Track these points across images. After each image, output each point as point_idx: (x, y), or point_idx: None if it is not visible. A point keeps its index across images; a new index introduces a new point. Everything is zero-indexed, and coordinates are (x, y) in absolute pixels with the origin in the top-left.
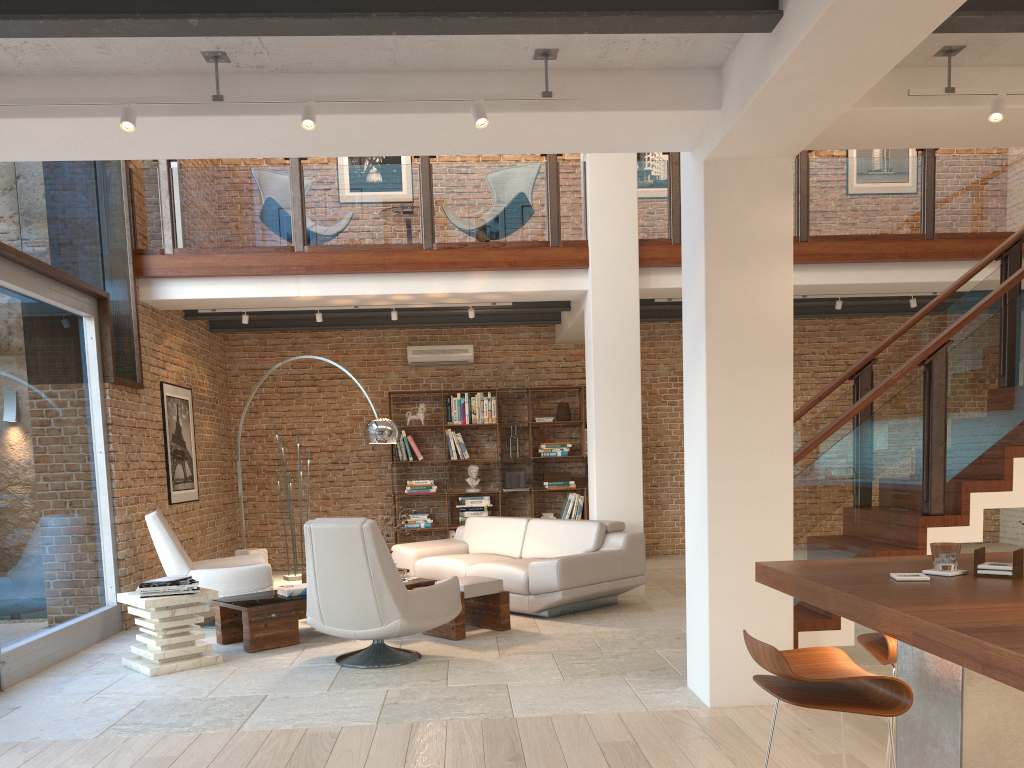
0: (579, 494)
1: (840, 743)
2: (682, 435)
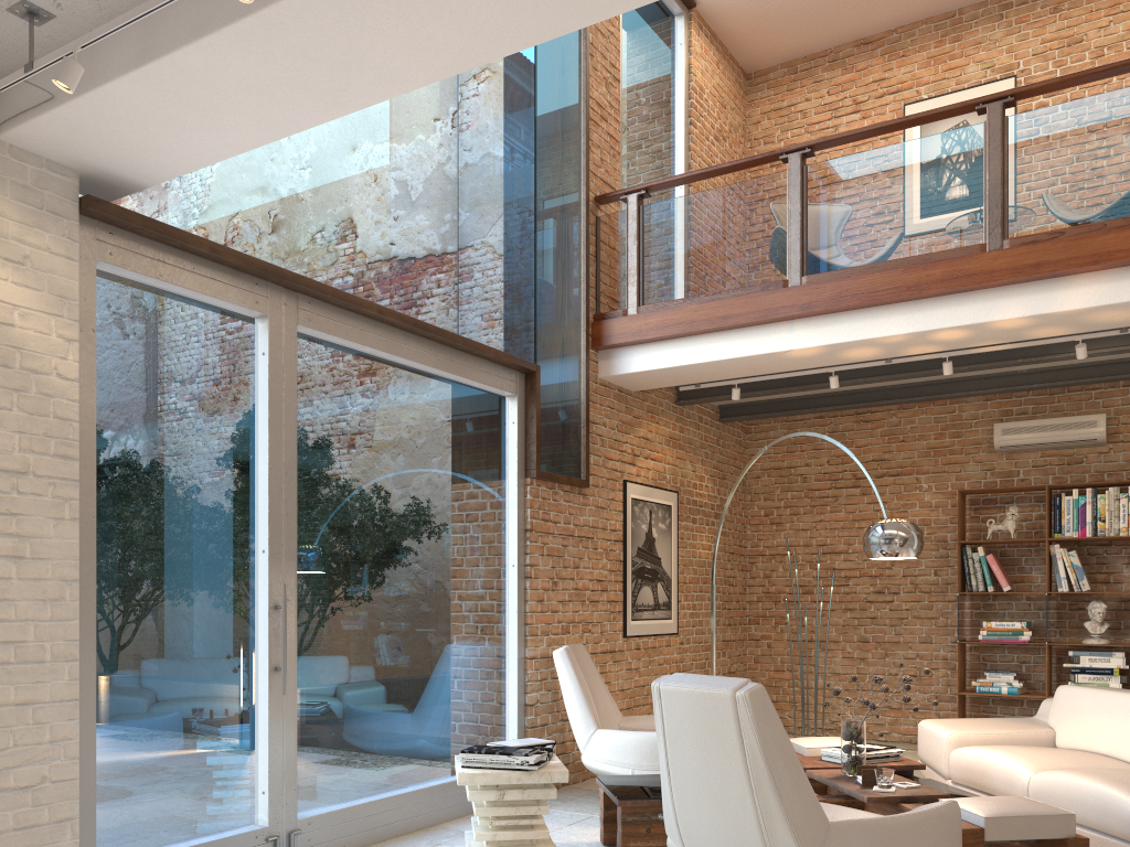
0: None
1: None
2: None
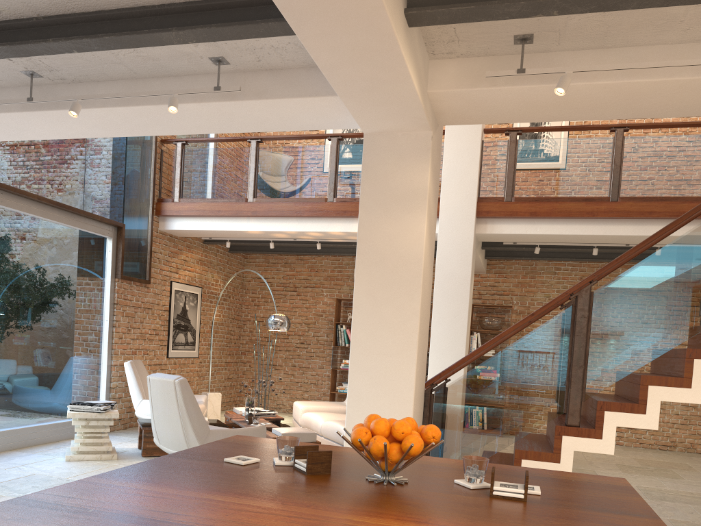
0: None
1: None
2: None
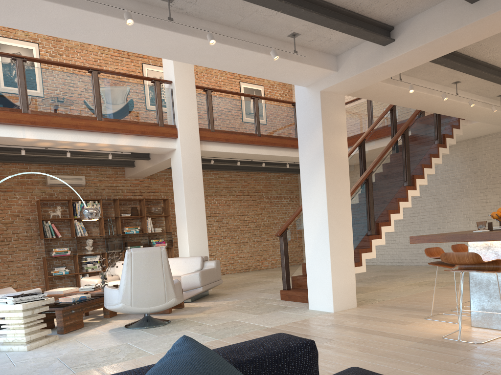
0: None
1: (397, 312)
2: None
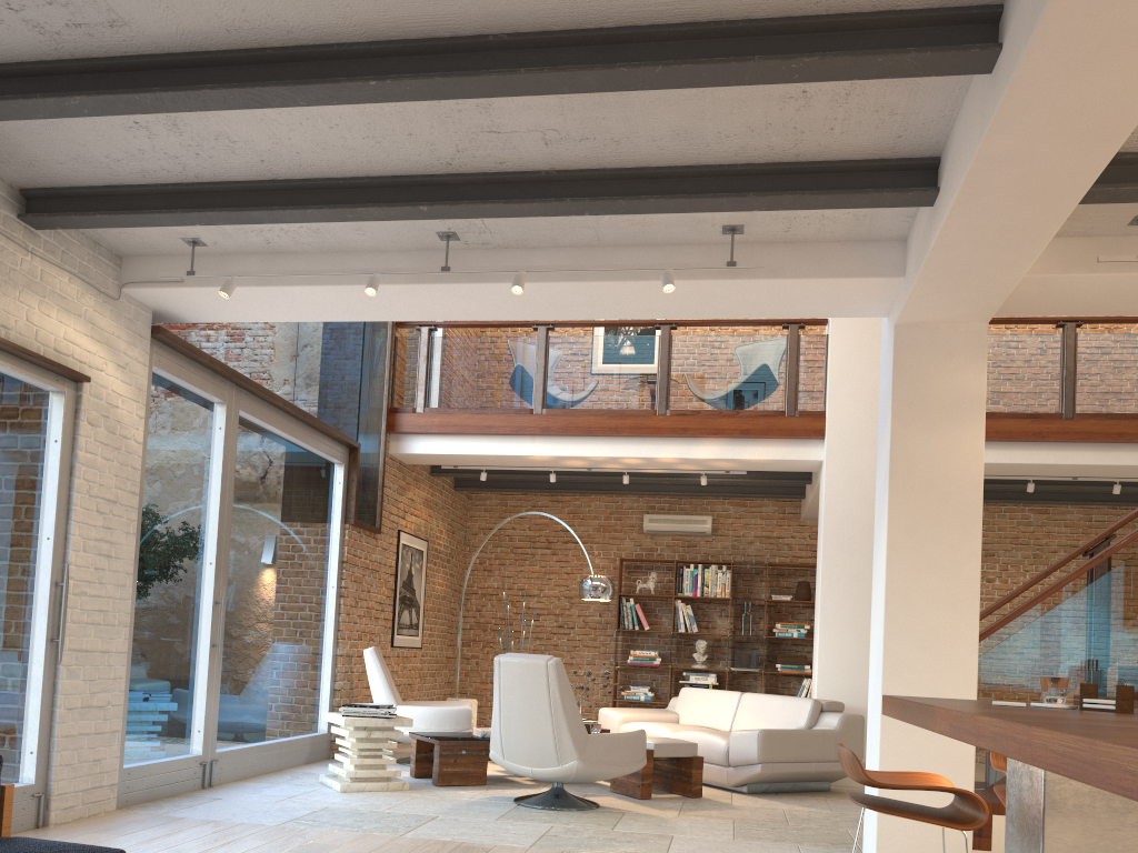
0: None
1: None
2: None
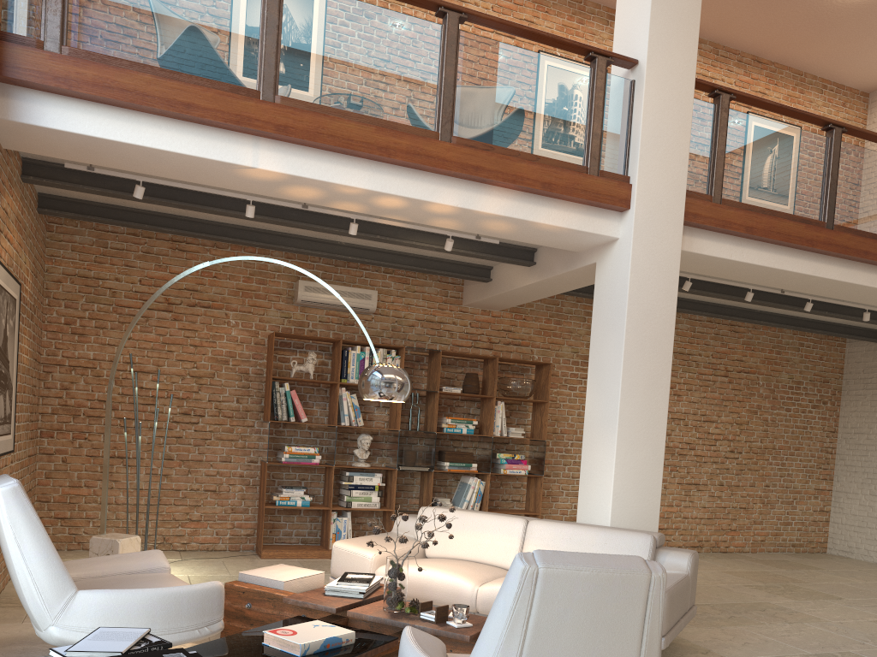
0: (481, 479)
1: None
2: (578, 423)
